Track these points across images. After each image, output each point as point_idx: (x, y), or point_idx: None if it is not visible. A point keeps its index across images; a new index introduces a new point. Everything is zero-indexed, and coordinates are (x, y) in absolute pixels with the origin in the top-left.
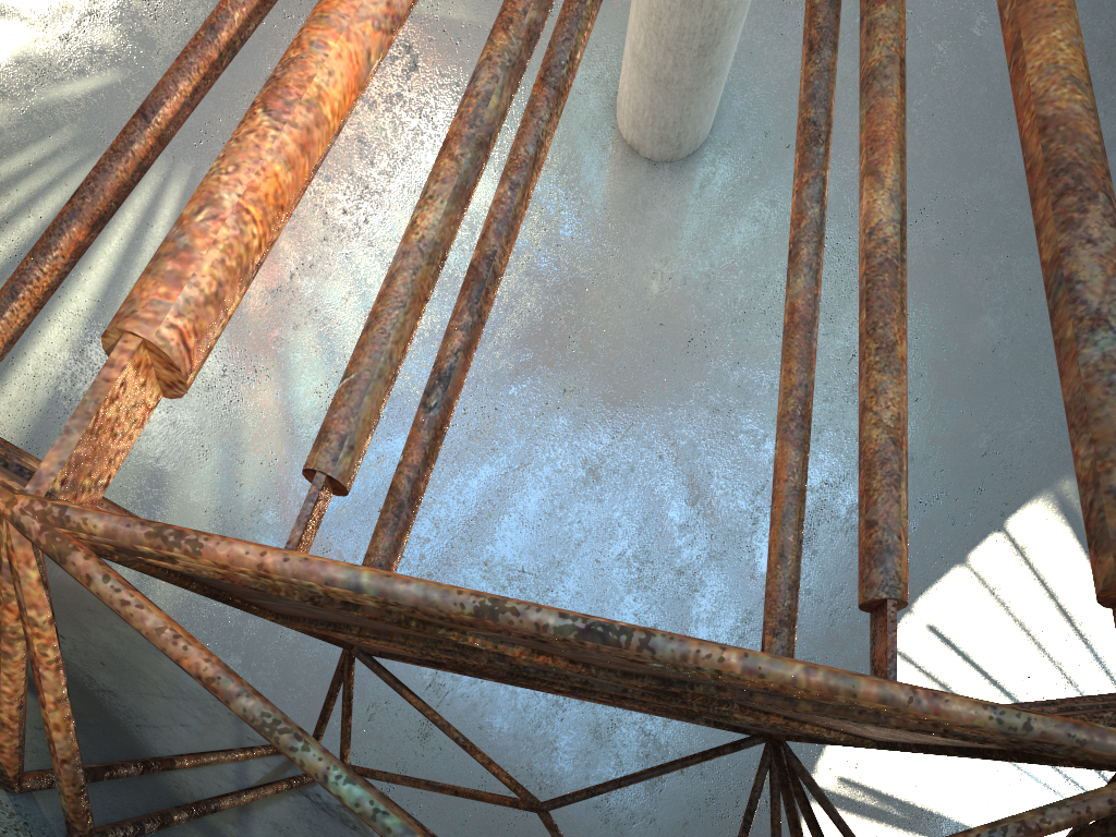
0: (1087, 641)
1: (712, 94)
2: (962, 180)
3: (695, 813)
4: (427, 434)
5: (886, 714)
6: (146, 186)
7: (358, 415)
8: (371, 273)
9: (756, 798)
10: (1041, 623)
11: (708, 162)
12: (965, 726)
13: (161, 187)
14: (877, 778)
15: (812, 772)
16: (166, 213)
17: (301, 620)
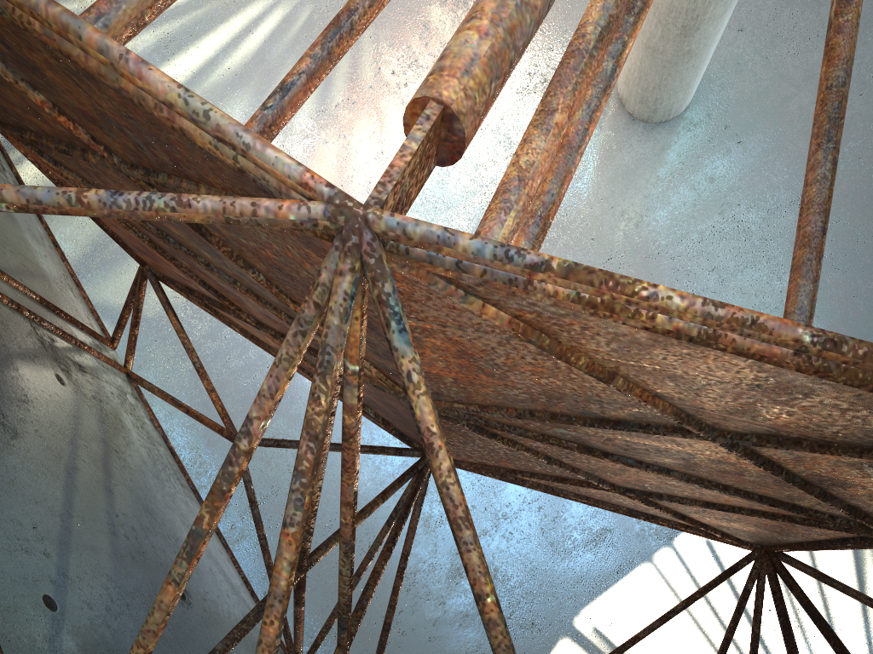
0: (825, 600)
1: (687, 74)
2: (863, 215)
3: (476, 611)
4: (257, 126)
5: (147, 109)
6: (259, 4)
7: (120, 4)
8: (394, 123)
9: (403, 500)
10: (794, 573)
11: (674, 133)
12: (166, 104)
13: (270, 8)
14: (623, 640)
15: (575, 615)
16: (266, 27)
17: (8, 128)
